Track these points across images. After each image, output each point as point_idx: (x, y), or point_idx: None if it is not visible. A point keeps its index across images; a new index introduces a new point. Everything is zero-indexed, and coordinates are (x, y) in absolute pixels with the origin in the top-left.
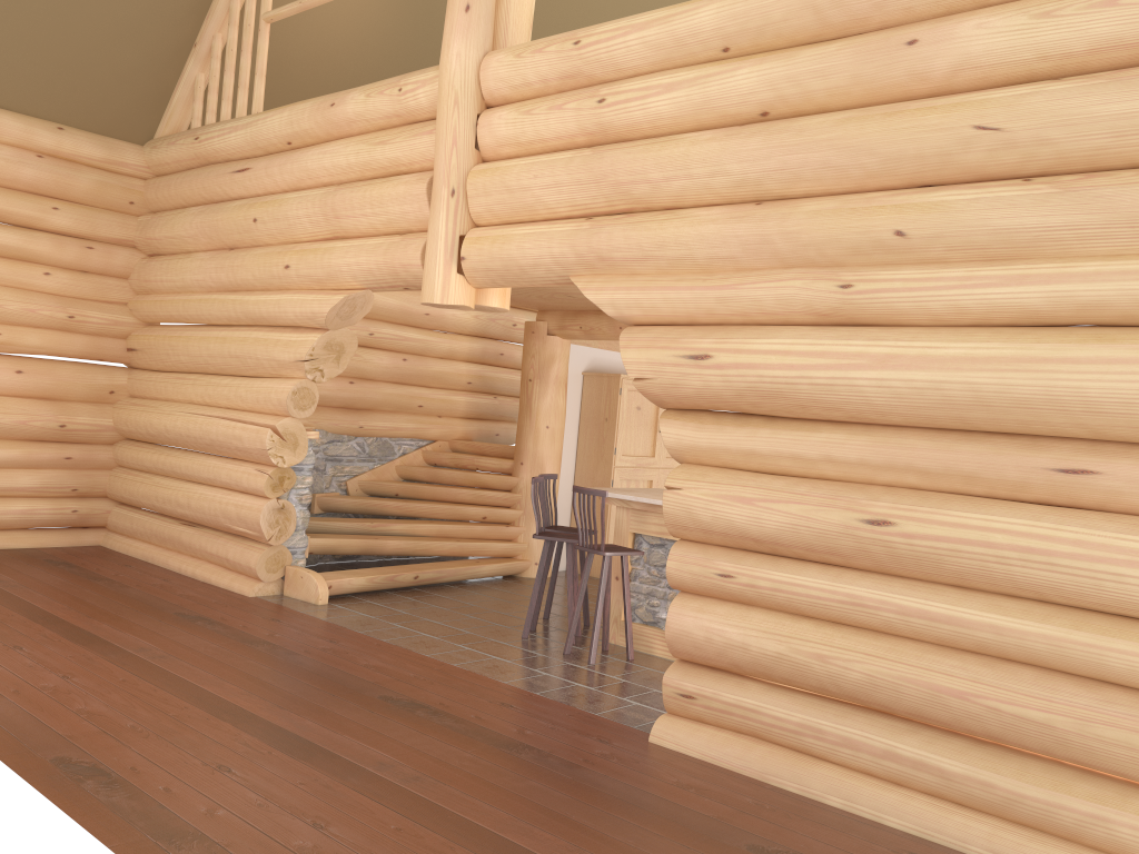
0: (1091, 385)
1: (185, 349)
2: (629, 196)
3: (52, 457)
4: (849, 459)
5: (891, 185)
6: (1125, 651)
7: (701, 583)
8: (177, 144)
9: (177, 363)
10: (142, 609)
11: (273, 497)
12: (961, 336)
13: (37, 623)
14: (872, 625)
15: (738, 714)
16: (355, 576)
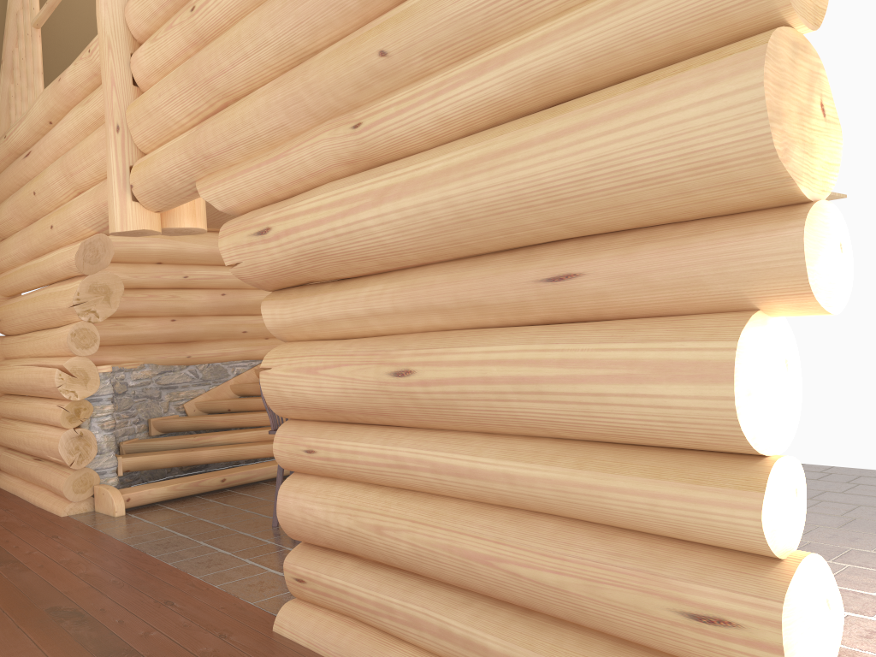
0: (544, 168)
1: (18, 313)
2: (217, 91)
3: None
4: (386, 310)
5: (386, 8)
6: (623, 489)
7: (296, 462)
8: None
9: (19, 325)
10: None
11: (70, 427)
12: (444, 149)
13: None
14: (420, 488)
15: (334, 596)
16: (157, 487)
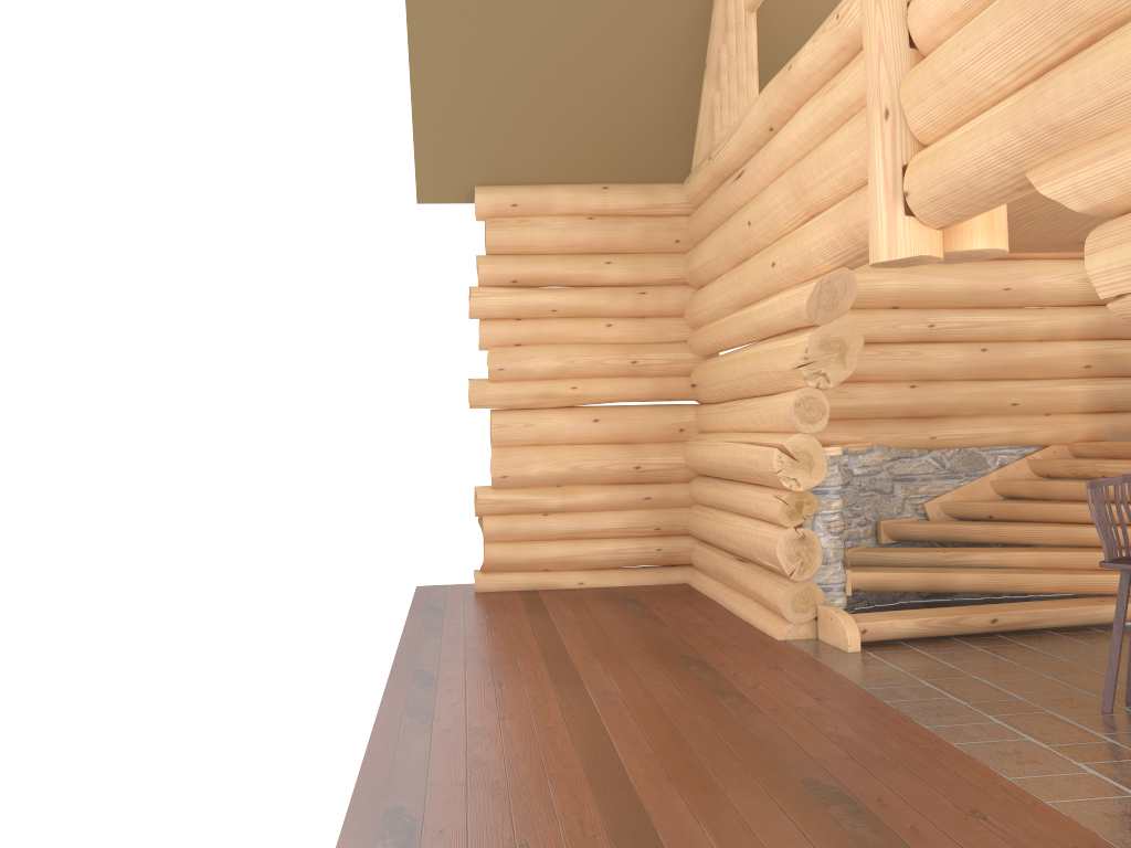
0: None
1: (720, 376)
2: (1080, 18)
3: (633, 498)
4: None
5: None
6: None
7: None
8: (699, 170)
9: (720, 391)
10: (652, 650)
11: (790, 526)
12: None
13: (543, 660)
14: None
15: None
16: (900, 618)
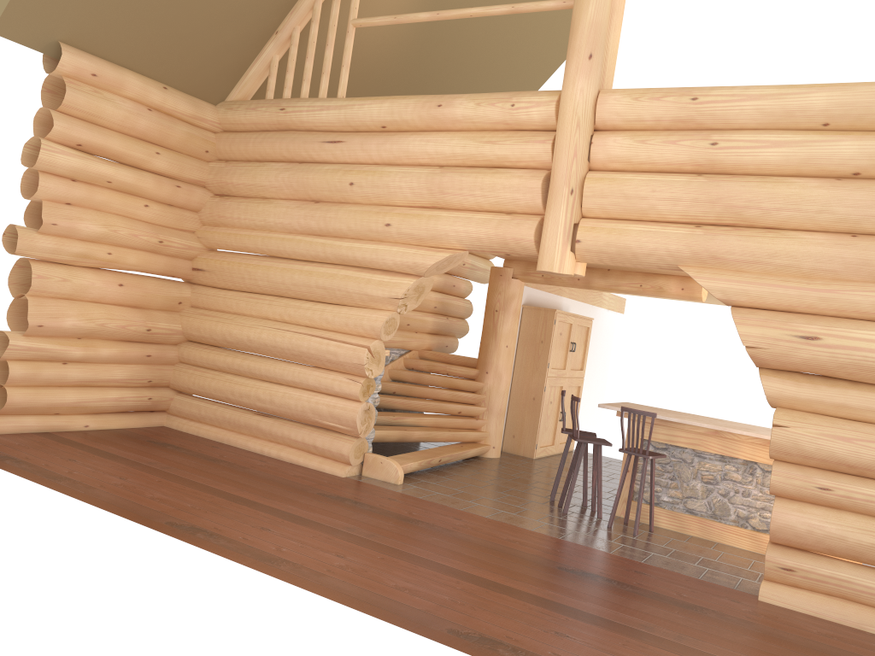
0: None
1: (265, 276)
2: (738, 215)
3: (138, 355)
4: None
5: None
6: None
7: (801, 492)
8: (258, 110)
9: (252, 285)
10: (291, 490)
11: (362, 401)
12: None
13: (241, 504)
14: None
15: (832, 583)
16: (411, 461)
